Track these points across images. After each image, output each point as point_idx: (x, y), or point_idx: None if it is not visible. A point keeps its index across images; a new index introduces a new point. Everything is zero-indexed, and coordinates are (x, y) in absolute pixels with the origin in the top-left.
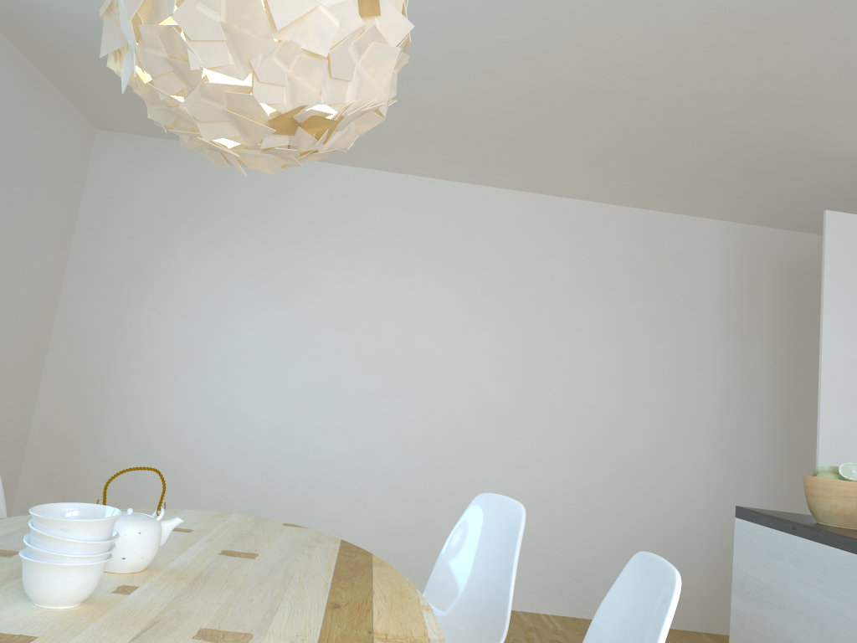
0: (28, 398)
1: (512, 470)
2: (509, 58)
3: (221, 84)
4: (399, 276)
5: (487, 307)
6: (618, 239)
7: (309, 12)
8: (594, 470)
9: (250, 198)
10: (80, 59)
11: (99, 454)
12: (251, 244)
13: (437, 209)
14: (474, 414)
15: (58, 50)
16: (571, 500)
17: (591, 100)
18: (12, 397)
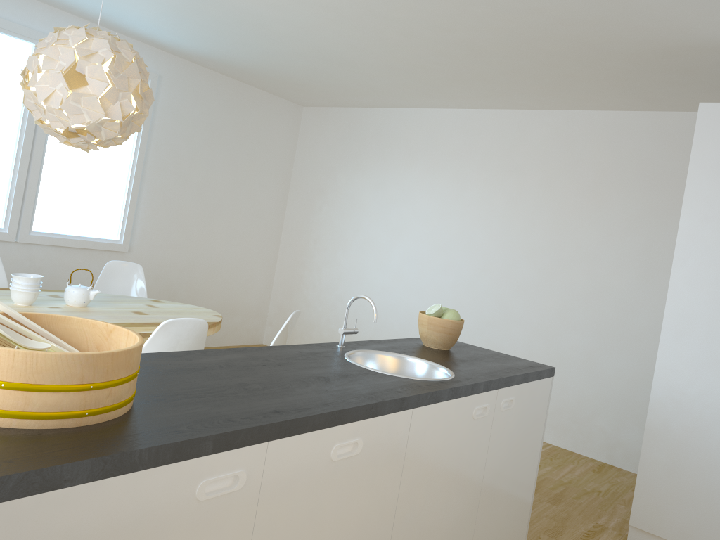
0: (268, 263)
1: (532, 331)
2: (390, 34)
3: (42, 124)
4: (461, 185)
5: (521, 205)
6: (637, 141)
7: (53, 93)
8: (599, 338)
9: (375, 139)
10: (249, 75)
11: (300, 296)
12: (375, 169)
13: (489, 132)
14: (507, 286)
15: (237, 73)
16: (577, 360)
17: (473, 46)
18: (255, 261)
